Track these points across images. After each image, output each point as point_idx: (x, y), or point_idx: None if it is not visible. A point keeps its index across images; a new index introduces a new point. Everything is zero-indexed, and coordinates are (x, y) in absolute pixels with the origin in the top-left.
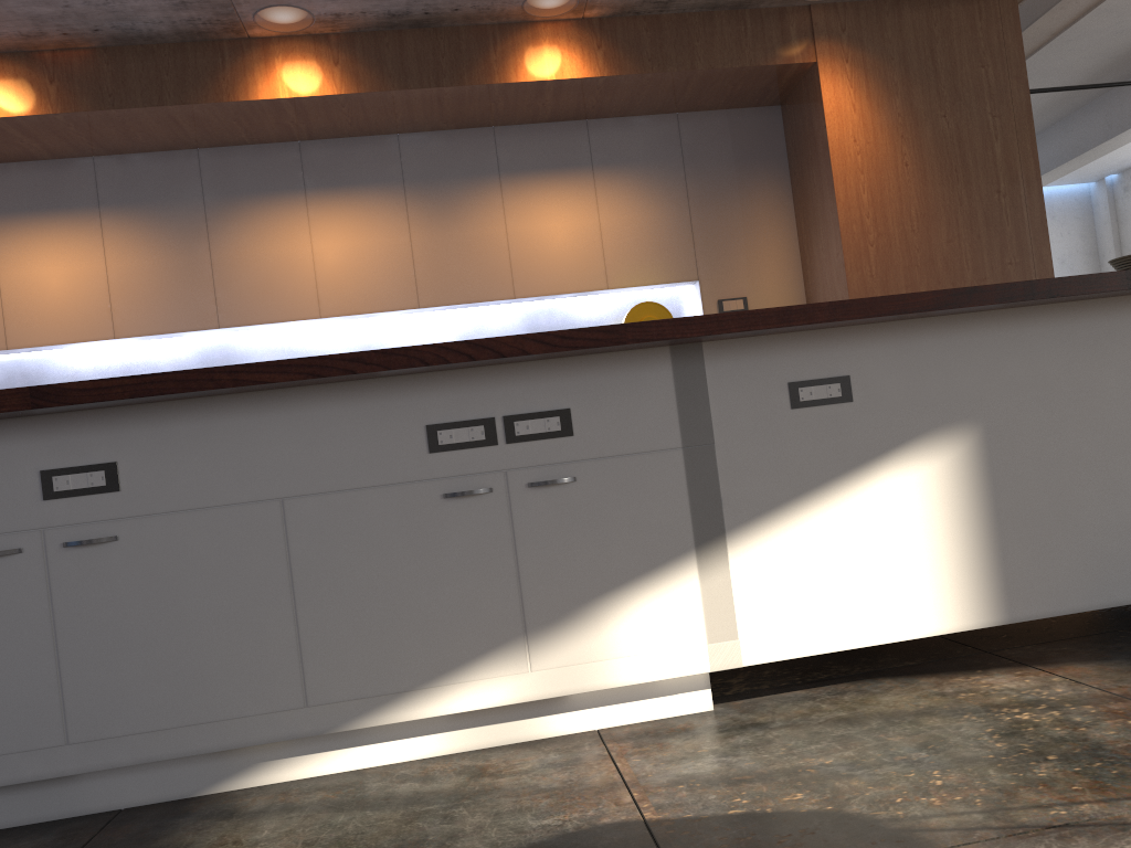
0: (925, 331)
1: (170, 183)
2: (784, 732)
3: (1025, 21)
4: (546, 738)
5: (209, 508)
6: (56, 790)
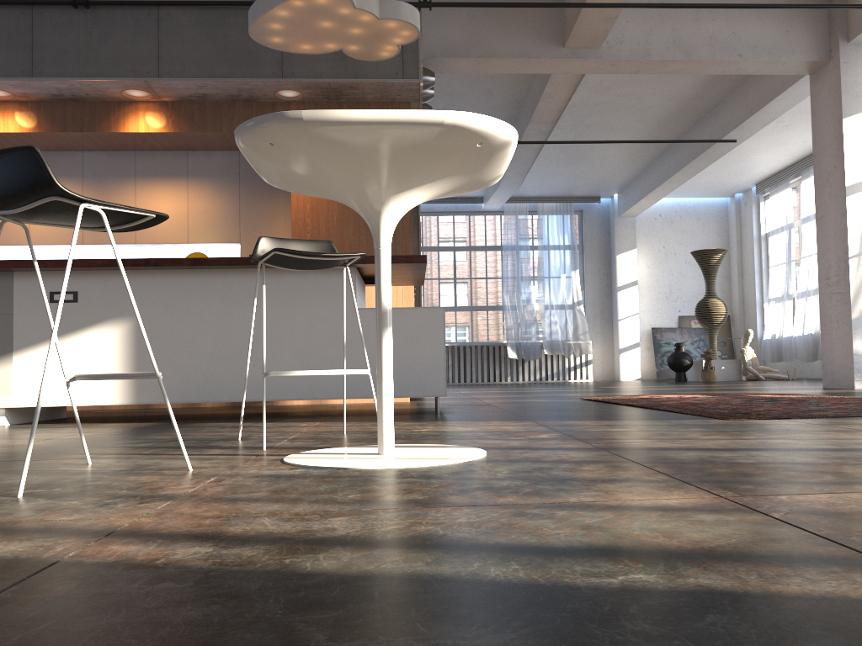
0: (115, 276)
1: None
2: None
3: (536, 102)
4: None
5: None
6: None
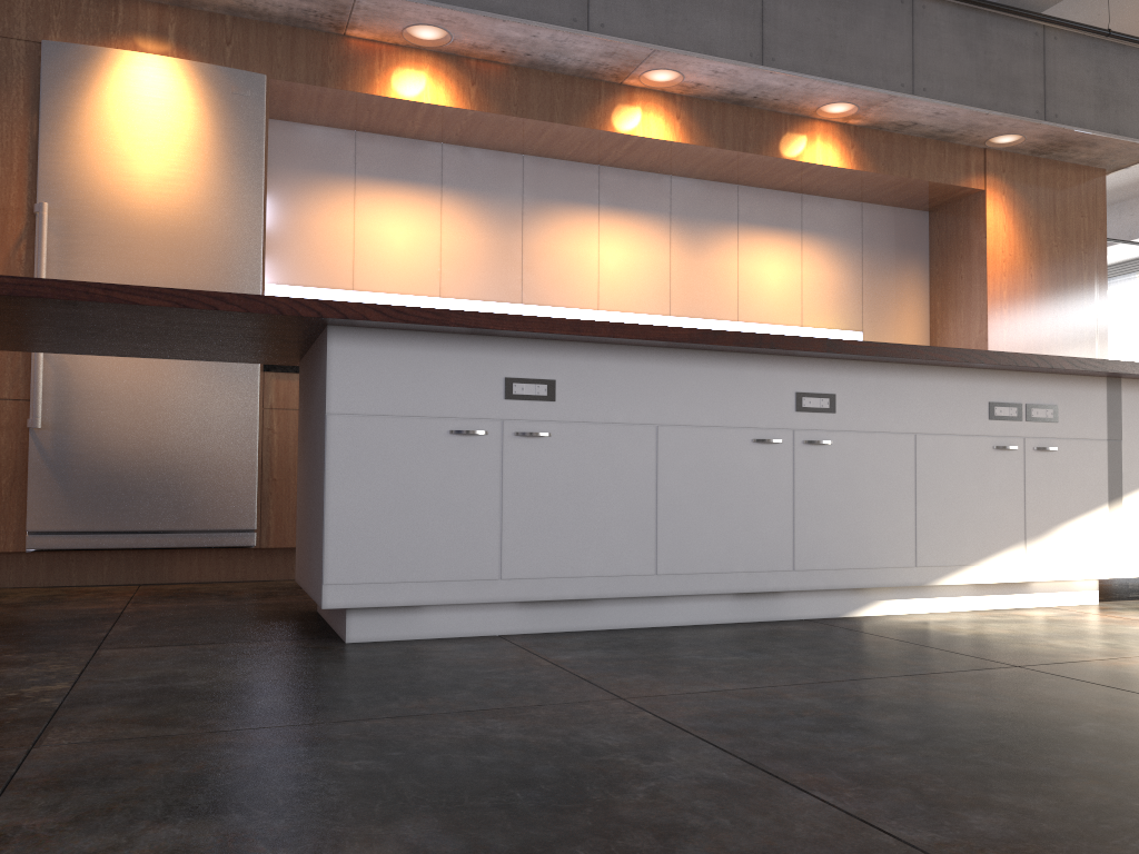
0: None
1: (498, 178)
2: None
3: None
4: (1018, 608)
5: (878, 432)
6: (769, 601)
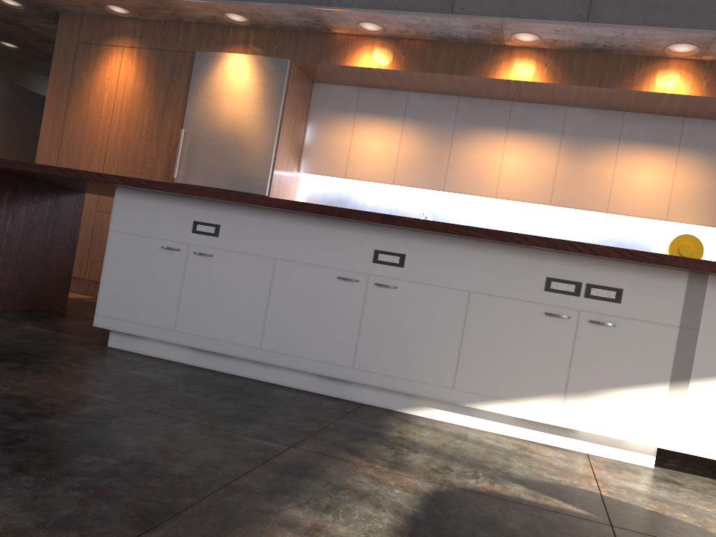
0: None
1: (441, 112)
2: (689, 491)
3: None
4: (559, 447)
5: (437, 286)
6: (342, 385)
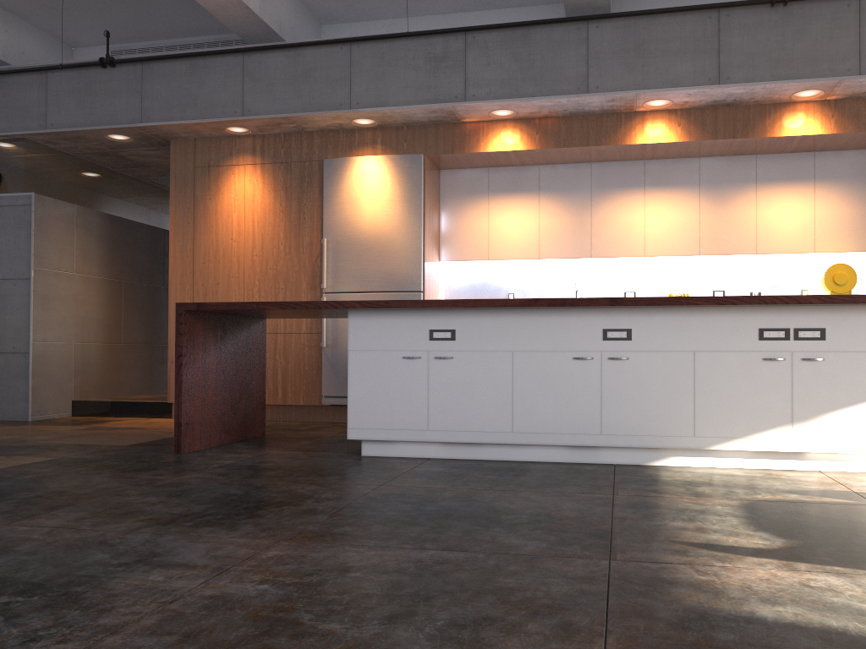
0: None
1: (575, 180)
2: None
3: None
4: (793, 469)
5: (664, 351)
6: (591, 451)
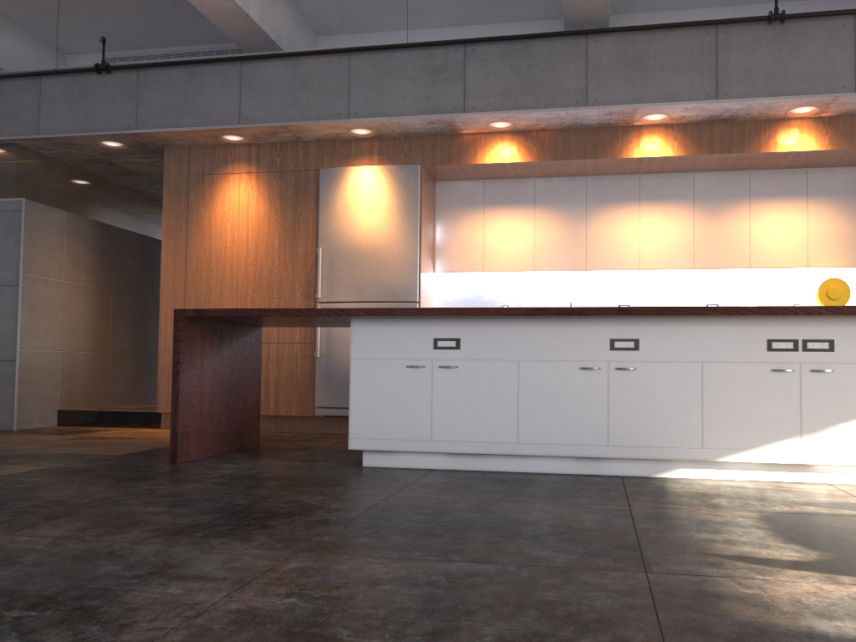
0: None
1: (570, 193)
2: None
3: None
4: (802, 482)
5: (672, 362)
6: (597, 463)
